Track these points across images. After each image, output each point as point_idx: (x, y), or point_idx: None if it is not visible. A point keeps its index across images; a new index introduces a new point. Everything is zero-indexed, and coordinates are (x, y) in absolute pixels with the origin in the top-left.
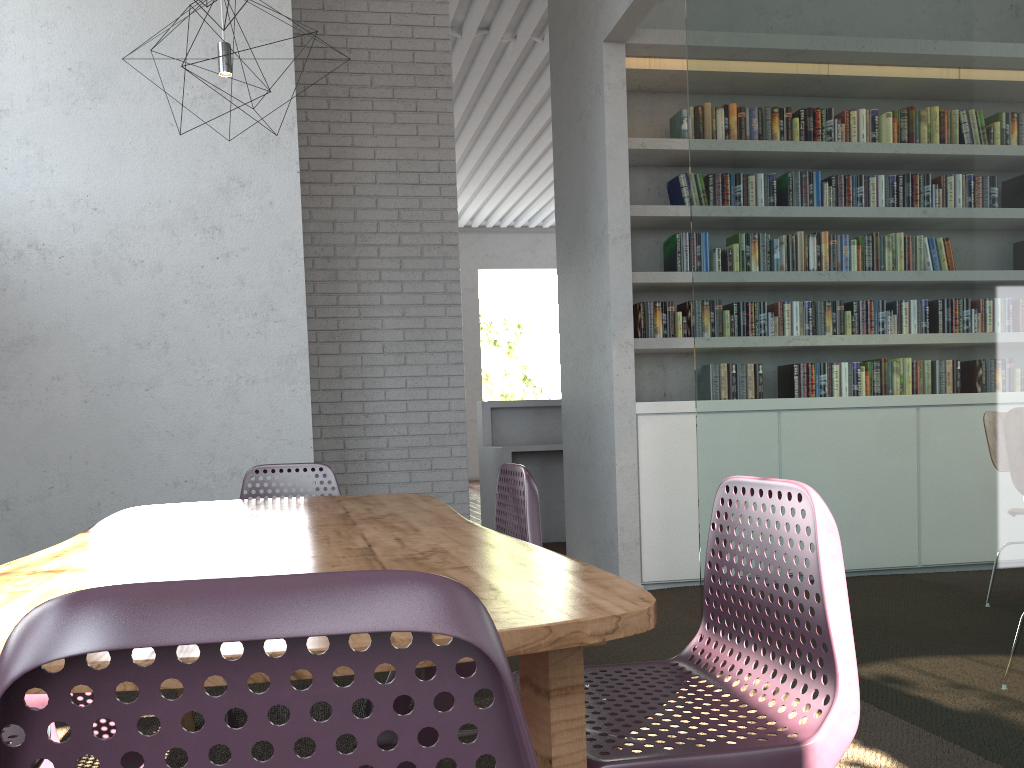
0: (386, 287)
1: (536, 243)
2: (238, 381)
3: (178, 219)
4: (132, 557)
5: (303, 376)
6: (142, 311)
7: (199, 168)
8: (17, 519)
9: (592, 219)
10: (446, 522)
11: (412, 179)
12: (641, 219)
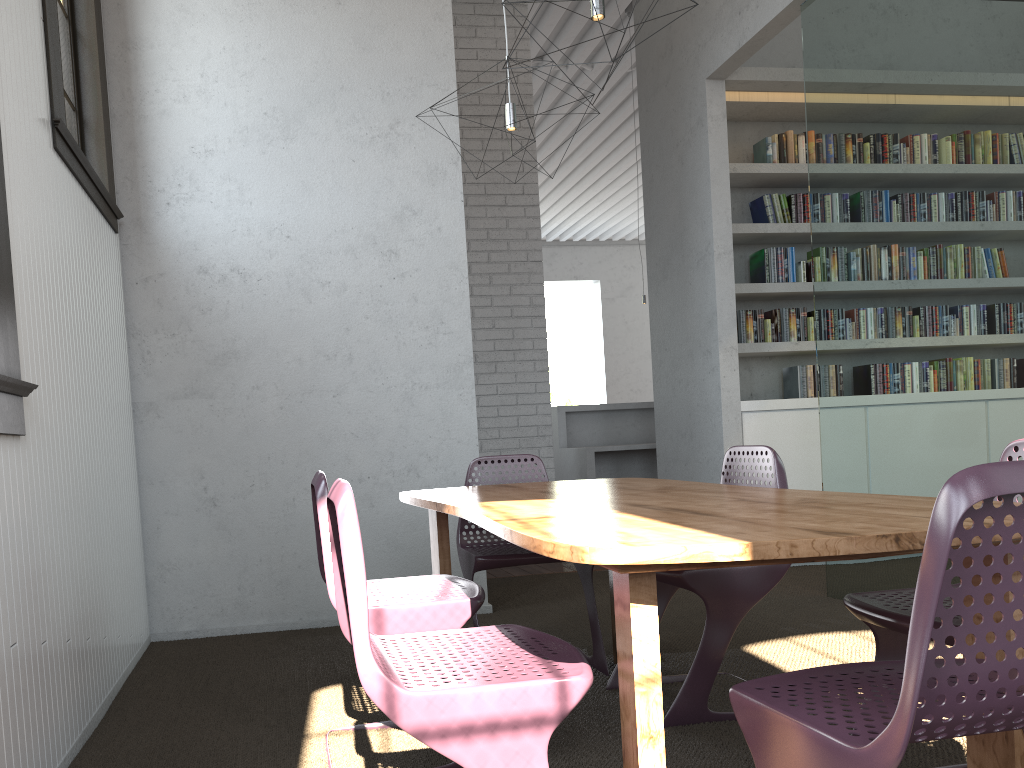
0: (477, 301)
1: (553, 256)
2: (413, 387)
3: (359, 244)
4: (571, 510)
5: (469, 382)
6: (329, 326)
7: (377, 199)
8: (223, 514)
9: (693, 237)
10: (741, 488)
11: (499, 201)
12: (732, 236)
